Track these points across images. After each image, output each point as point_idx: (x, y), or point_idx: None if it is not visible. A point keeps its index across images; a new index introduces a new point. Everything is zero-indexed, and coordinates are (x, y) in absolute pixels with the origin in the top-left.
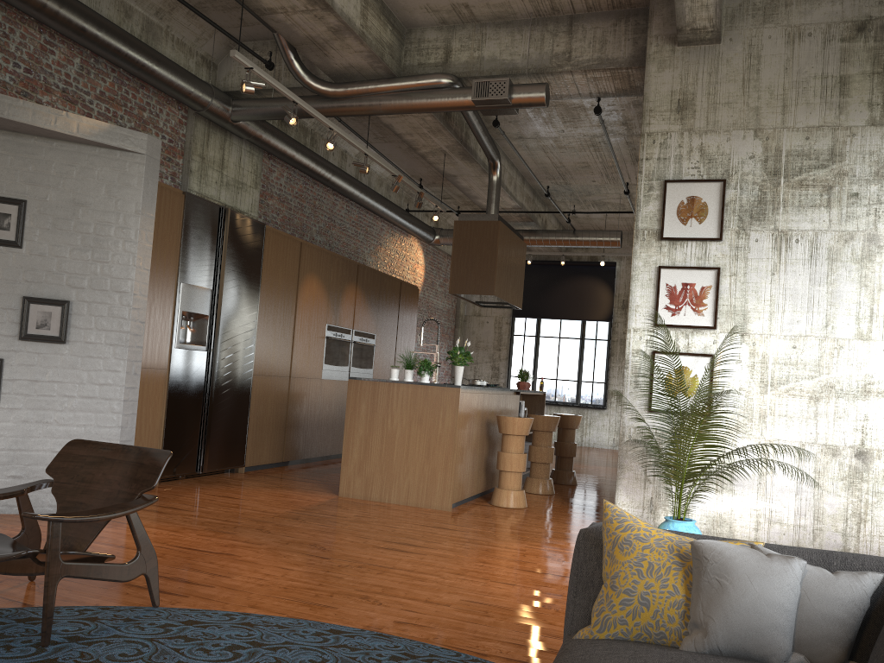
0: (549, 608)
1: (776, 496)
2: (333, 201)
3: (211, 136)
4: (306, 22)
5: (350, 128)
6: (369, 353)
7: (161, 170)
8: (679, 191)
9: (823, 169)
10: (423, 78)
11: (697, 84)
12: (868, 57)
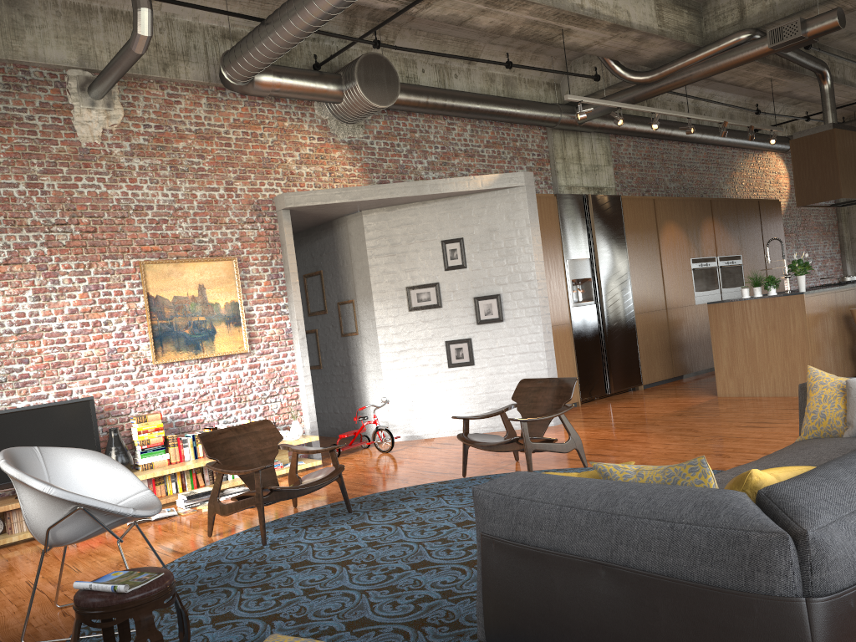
0: None
1: None
2: (679, 149)
3: (566, 140)
4: (614, 43)
5: (675, 92)
6: (738, 273)
7: (536, 179)
8: None
9: None
10: (723, 42)
11: None
12: None
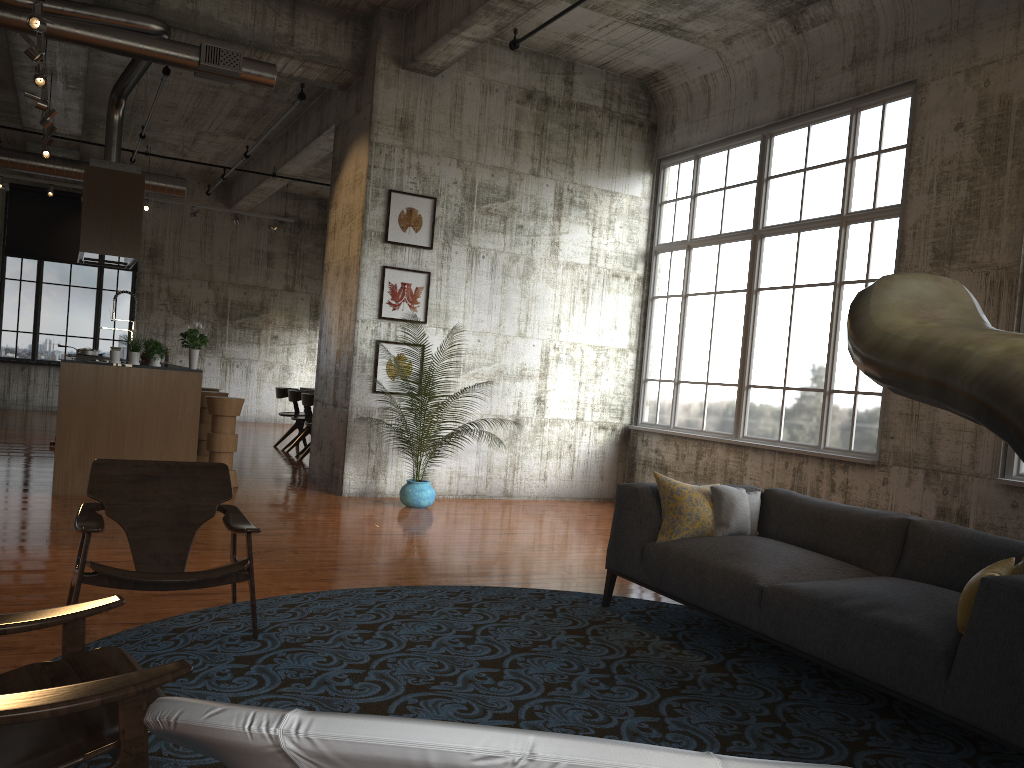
0: (444, 554)
1: (464, 456)
2: None
3: None
4: None
5: None
6: None
7: None
8: (401, 201)
9: (502, 203)
10: (135, 19)
11: (417, 108)
12: (532, 120)
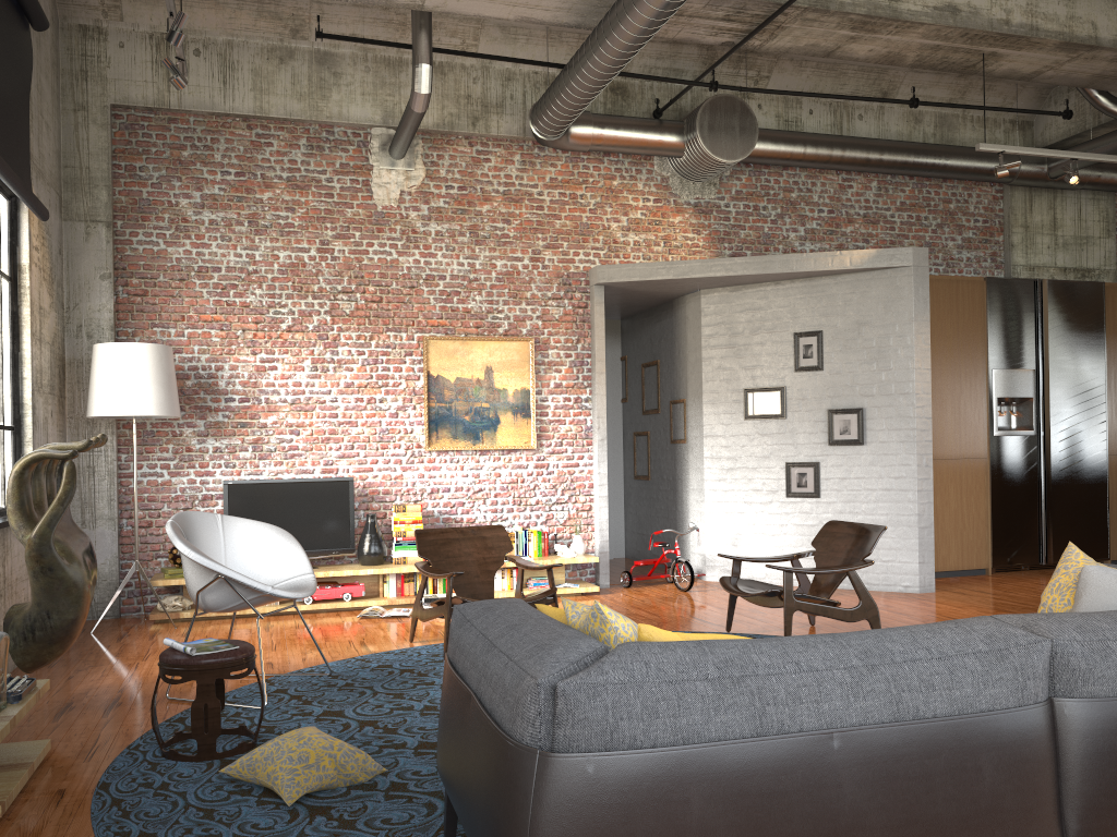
0: None
1: None
2: None
3: (1035, 200)
4: (1079, 67)
5: None
6: None
7: (977, 254)
8: None
9: None
10: None
11: None
12: None
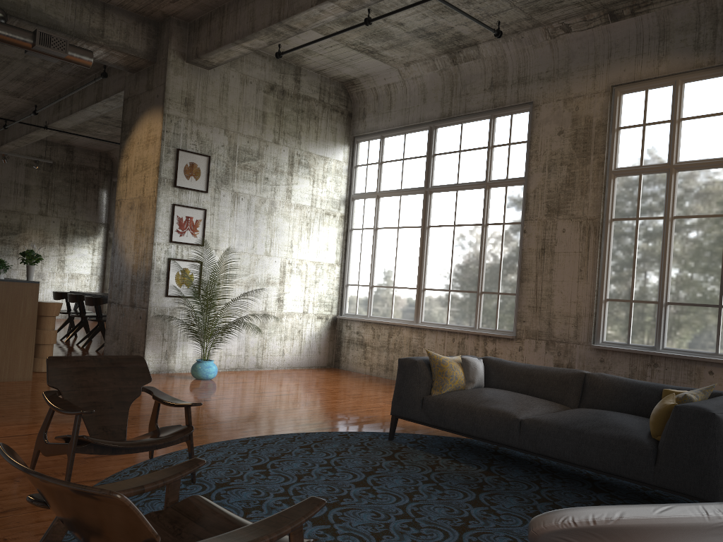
0: (257, 412)
1: (229, 341)
2: None
3: None
4: None
5: None
6: None
7: None
8: (186, 157)
9: (254, 161)
10: None
11: (196, 91)
12: (274, 105)
